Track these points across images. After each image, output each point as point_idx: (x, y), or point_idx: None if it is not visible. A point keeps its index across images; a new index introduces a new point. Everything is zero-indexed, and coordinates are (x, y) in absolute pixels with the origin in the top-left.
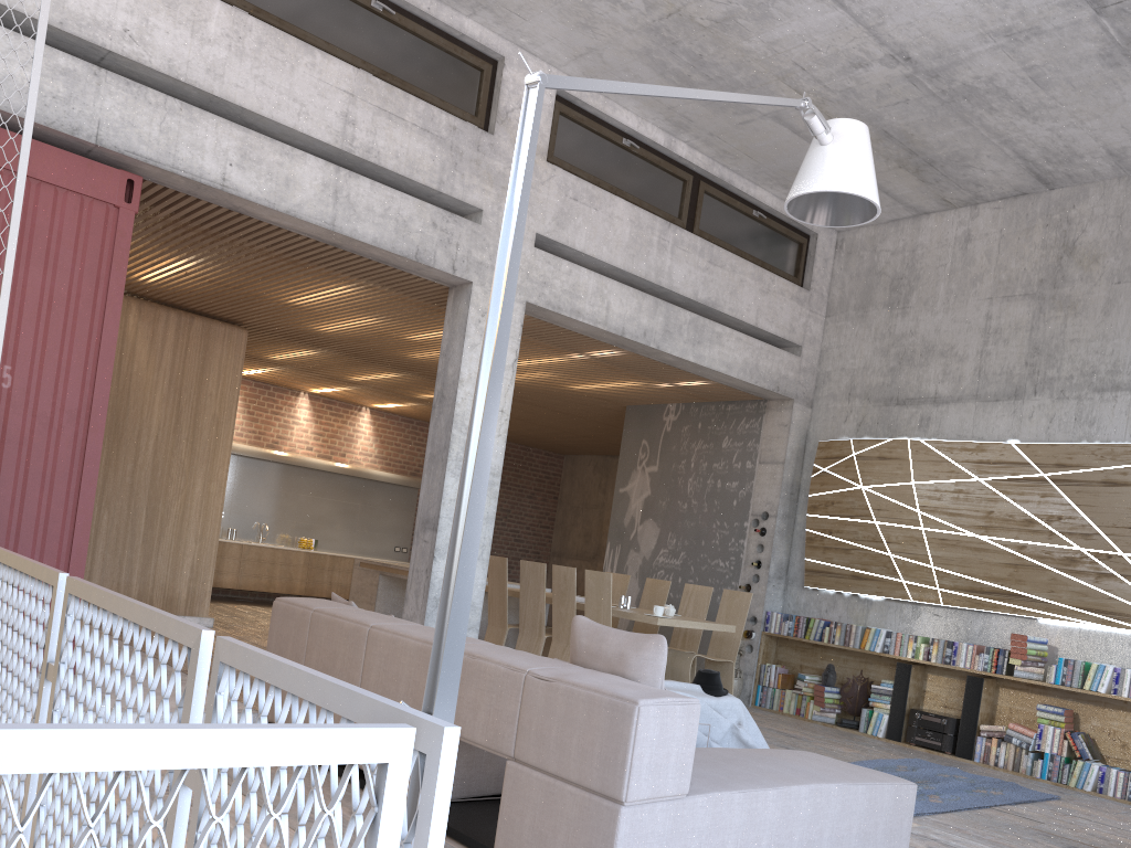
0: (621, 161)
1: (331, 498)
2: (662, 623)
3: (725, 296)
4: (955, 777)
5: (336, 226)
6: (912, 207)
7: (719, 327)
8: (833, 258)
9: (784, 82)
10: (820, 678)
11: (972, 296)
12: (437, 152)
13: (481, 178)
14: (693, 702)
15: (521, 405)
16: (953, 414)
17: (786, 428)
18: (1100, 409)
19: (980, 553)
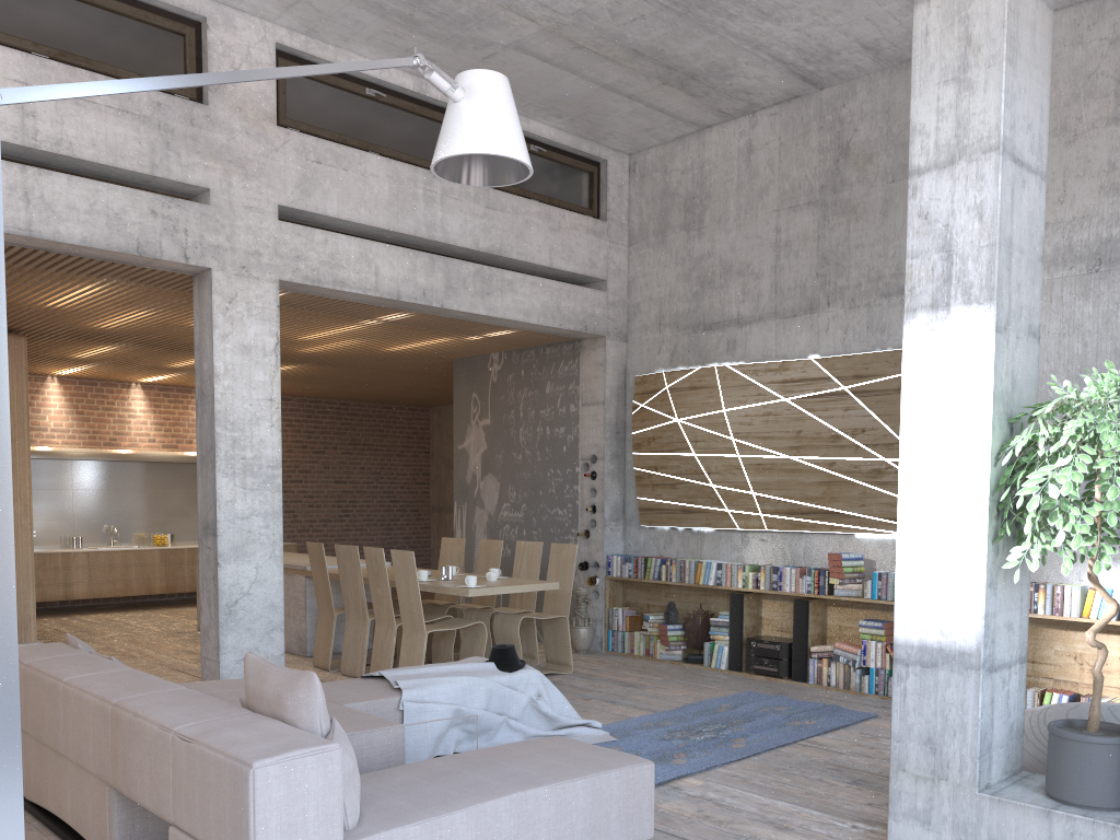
0: (368, 113)
1: (183, 489)
2: (474, 594)
3: (510, 241)
4: (775, 710)
5: (33, 232)
6: (693, 122)
7: (509, 274)
8: (628, 184)
9: (511, 10)
10: (664, 616)
11: (761, 210)
12: (143, 133)
13: (201, 154)
14: (330, 749)
15: (354, 370)
16: (757, 334)
17: (602, 367)
18: (889, 314)
19: (794, 474)
